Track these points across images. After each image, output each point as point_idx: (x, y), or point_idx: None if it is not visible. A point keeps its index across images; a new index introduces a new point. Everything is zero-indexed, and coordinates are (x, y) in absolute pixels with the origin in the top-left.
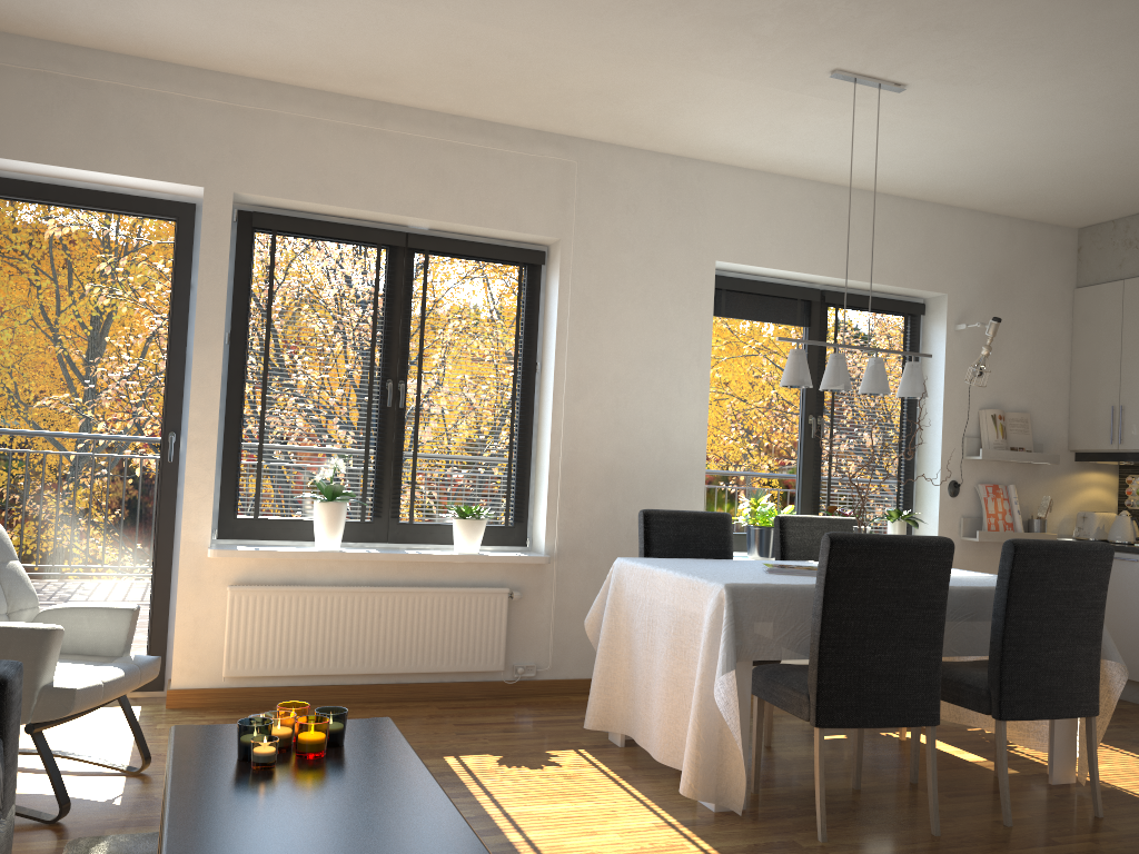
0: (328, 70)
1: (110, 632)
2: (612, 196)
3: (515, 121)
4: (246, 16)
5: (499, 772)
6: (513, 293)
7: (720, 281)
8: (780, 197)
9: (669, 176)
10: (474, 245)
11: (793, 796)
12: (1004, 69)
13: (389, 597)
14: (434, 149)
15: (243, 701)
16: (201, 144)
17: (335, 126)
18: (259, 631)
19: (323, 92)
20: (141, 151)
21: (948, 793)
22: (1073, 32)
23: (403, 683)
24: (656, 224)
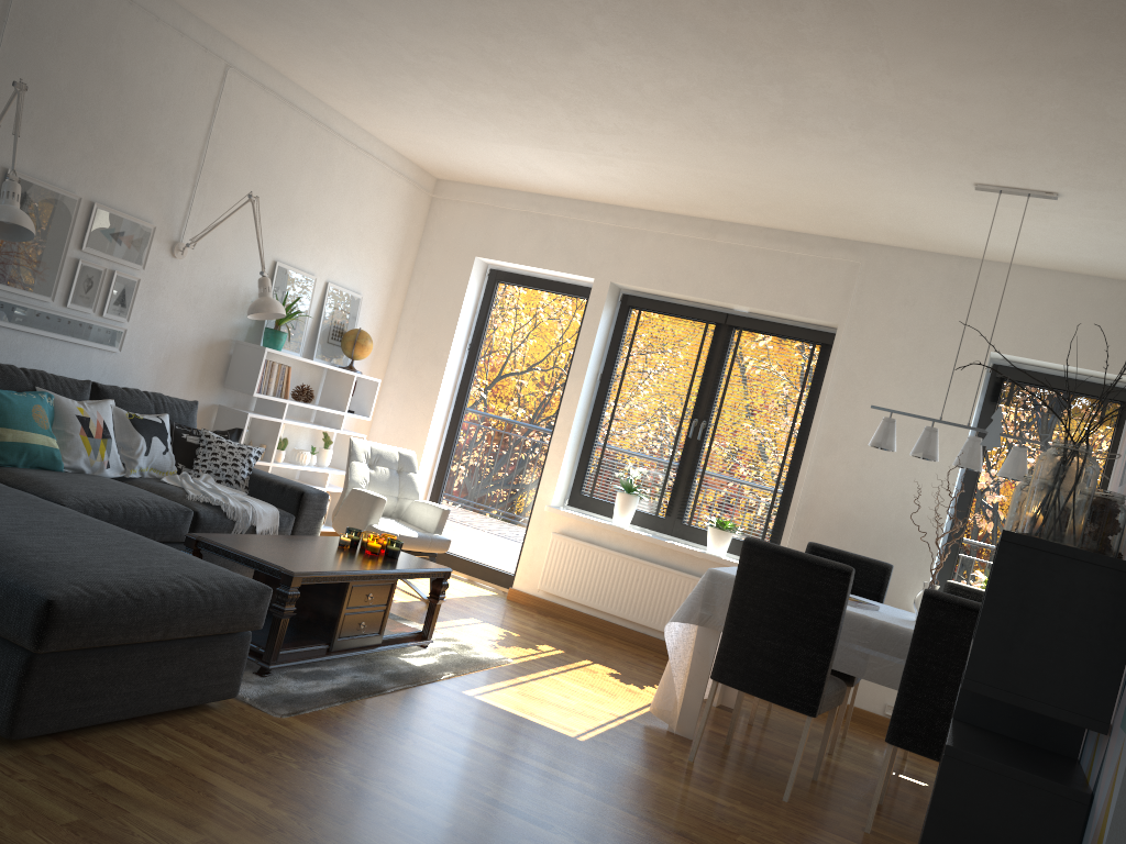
0: (666, 202)
1: (432, 519)
2: (893, 290)
3: (812, 231)
4: (594, 174)
5: (597, 673)
6: (807, 365)
7: (1007, 372)
8: (1080, 296)
9: (953, 274)
10: (776, 325)
11: (748, 756)
12: (1122, 175)
13: (646, 569)
14: (748, 253)
15: (547, 609)
16: (598, 251)
17: (682, 238)
18: (562, 566)
19: (678, 215)
20: (565, 256)
21: (886, 815)
22: (1125, 142)
23: (647, 634)
24: (932, 315)
